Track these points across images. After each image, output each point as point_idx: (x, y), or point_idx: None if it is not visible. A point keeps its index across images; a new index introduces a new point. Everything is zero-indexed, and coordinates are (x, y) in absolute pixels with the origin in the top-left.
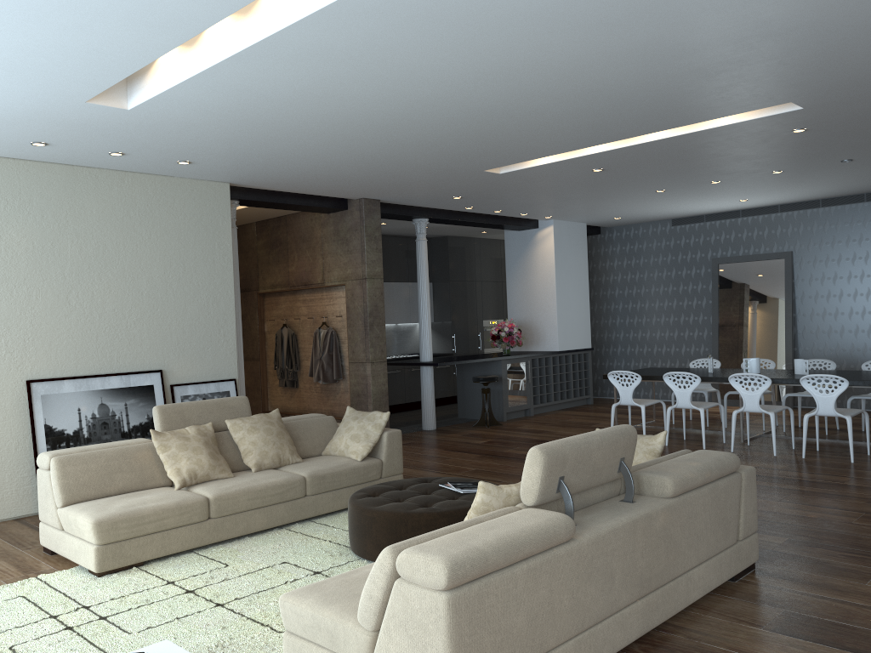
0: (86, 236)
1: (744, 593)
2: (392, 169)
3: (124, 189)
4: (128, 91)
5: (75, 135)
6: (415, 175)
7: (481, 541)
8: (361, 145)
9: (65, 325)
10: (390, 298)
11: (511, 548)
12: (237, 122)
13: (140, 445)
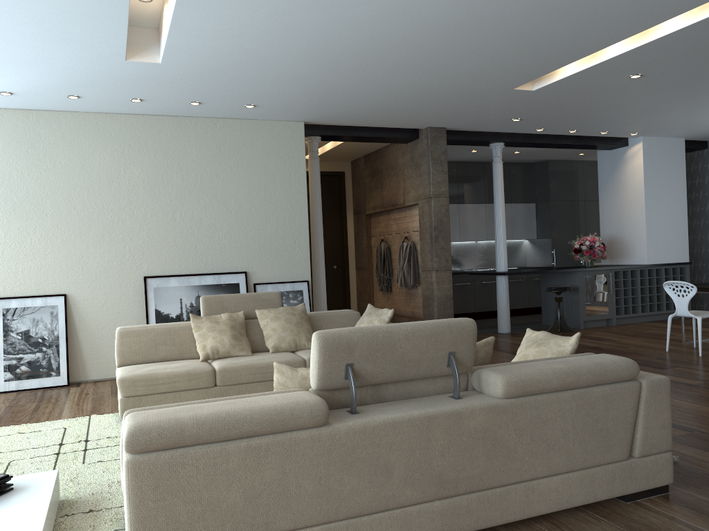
0: (187, 169)
1: (623, 516)
2: (425, 96)
3: (217, 131)
4: (159, 48)
5: (151, 90)
6: (452, 100)
7: (192, 413)
8: (371, 75)
9: (172, 236)
10: (492, 218)
11: (221, 424)
12: (248, 64)
13: (185, 325)
